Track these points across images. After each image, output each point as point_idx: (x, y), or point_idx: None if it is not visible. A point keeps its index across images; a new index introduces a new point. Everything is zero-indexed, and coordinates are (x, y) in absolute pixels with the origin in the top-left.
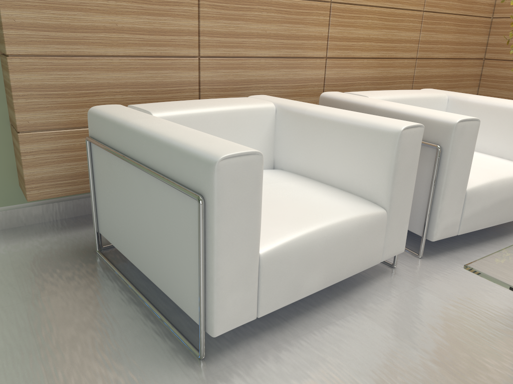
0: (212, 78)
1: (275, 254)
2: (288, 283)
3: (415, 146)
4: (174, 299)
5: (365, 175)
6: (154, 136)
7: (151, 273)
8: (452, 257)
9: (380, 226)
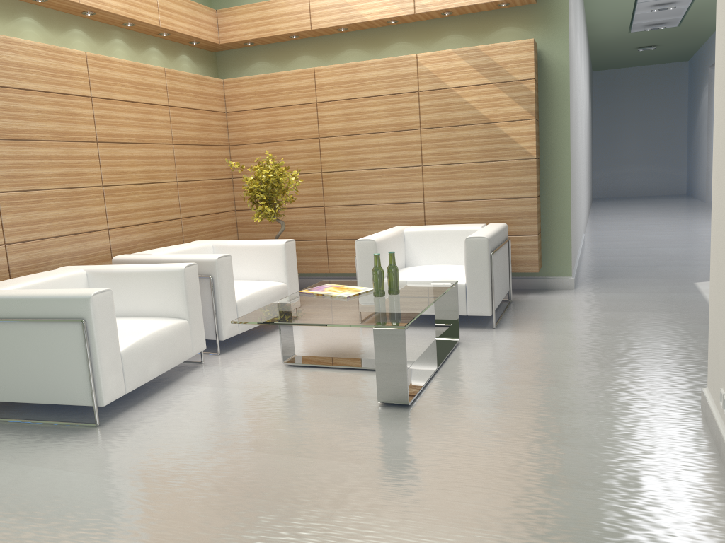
0: (18, 259)
1: (129, 350)
2: (140, 368)
3: (195, 276)
4: (64, 401)
5: (168, 302)
6: (31, 297)
7: (35, 396)
8: (240, 349)
9: (186, 330)
